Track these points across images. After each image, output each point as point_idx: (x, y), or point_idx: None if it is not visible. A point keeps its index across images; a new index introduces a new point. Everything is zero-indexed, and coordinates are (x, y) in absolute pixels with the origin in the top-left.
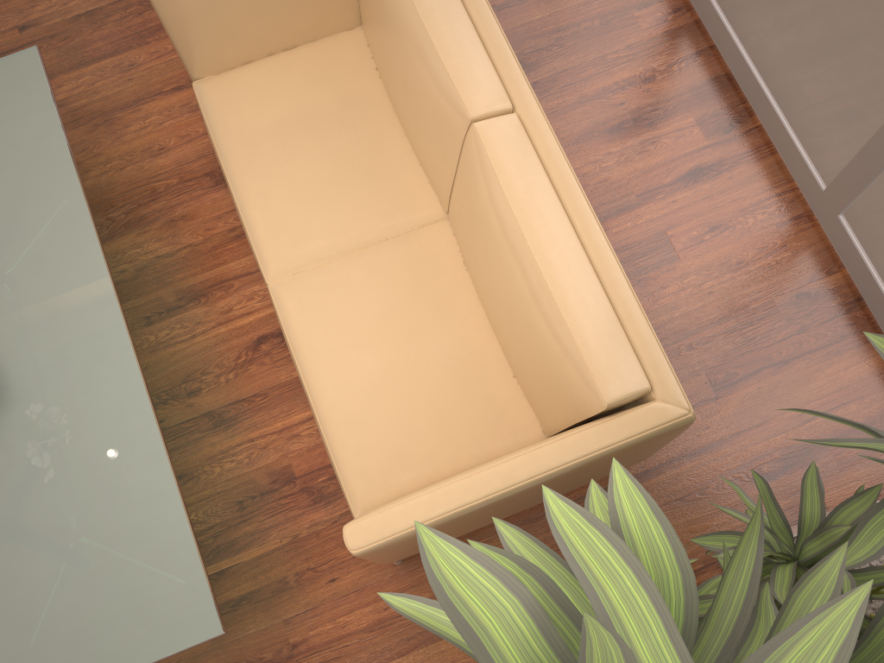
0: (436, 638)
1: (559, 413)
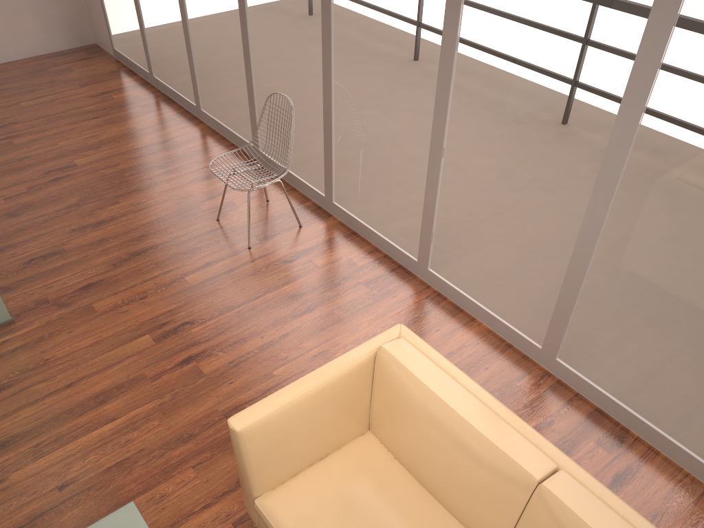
0: None
1: None
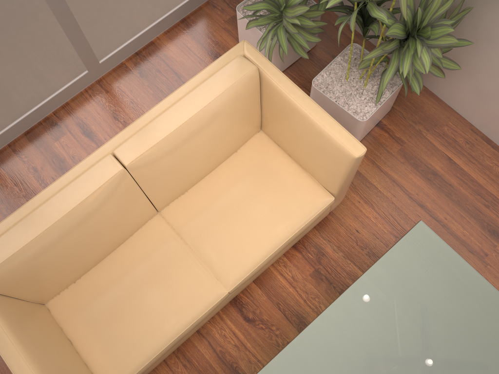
0: (361, 175)
1: (255, 109)
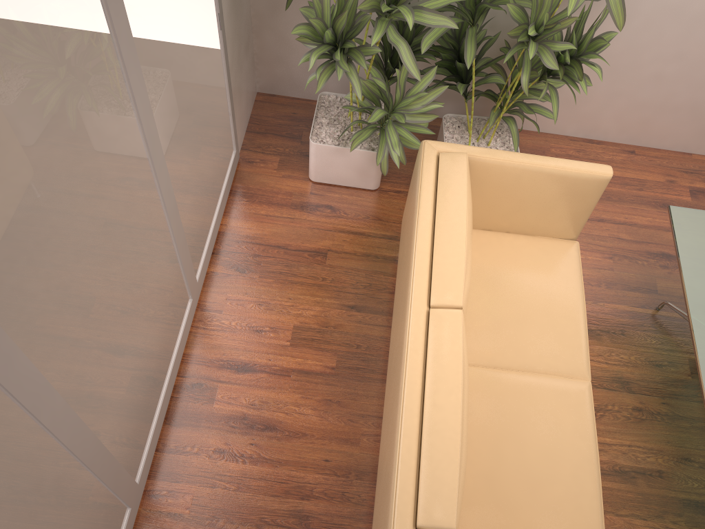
0: None
1: None
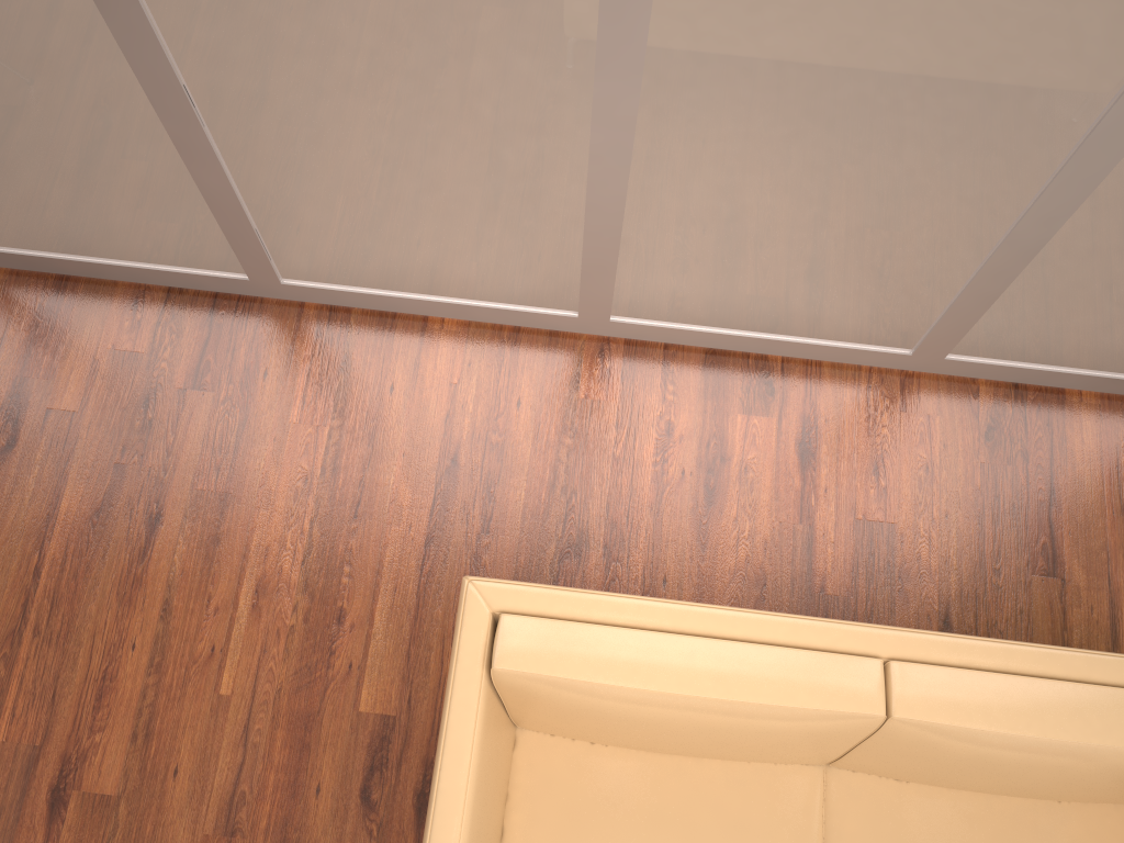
0: None
1: None
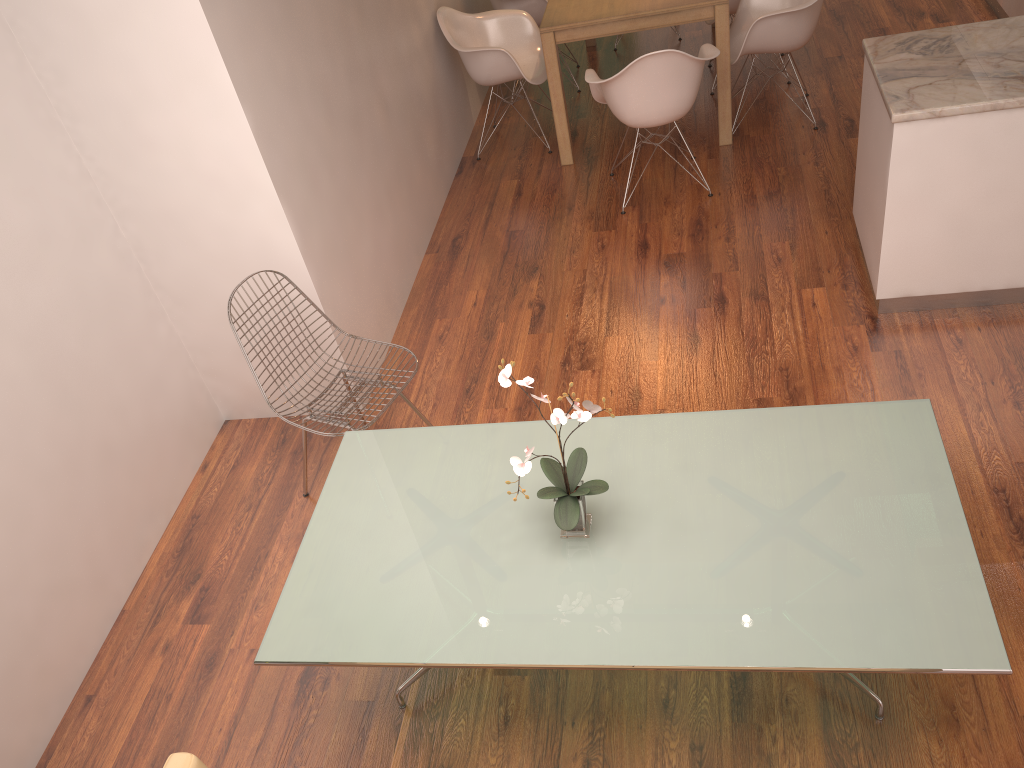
0: None
1: None
